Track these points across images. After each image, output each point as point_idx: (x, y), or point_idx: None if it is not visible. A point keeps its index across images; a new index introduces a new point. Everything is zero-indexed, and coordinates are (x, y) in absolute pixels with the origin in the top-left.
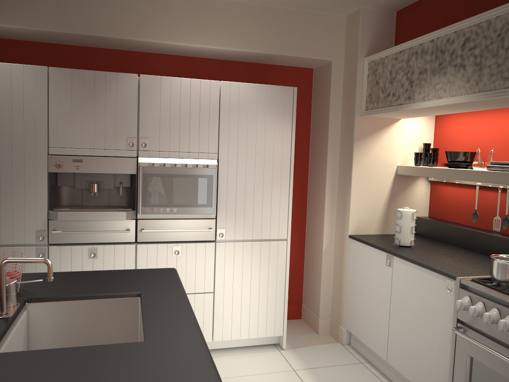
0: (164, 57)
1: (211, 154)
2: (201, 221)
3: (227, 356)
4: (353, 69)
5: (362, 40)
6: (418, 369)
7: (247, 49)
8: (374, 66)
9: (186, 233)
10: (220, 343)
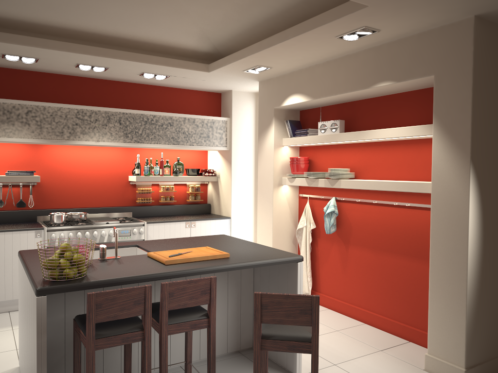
0: None
1: None
2: None
3: None
4: None
5: None
6: (16, 289)
7: None
8: None
9: None
10: None
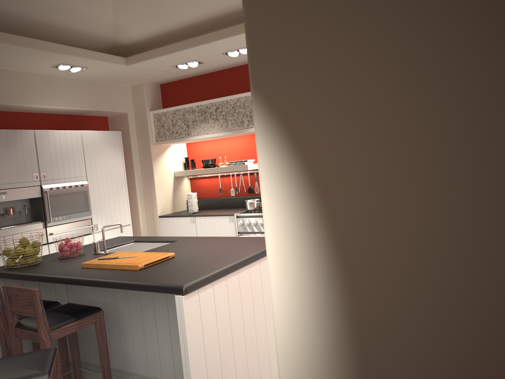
0: (14, 114)
1: (83, 178)
2: (83, 221)
3: None
4: (143, 118)
5: (147, 101)
6: None
7: (82, 108)
8: (158, 117)
9: (76, 231)
10: None
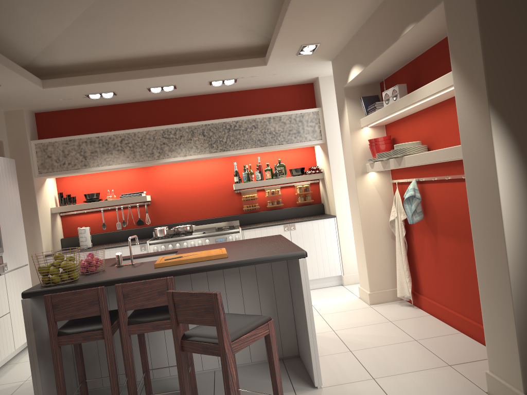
0: None
1: None
2: None
3: (22, 358)
4: (23, 147)
5: (28, 129)
6: None
7: None
8: (43, 147)
9: None
10: (9, 355)
